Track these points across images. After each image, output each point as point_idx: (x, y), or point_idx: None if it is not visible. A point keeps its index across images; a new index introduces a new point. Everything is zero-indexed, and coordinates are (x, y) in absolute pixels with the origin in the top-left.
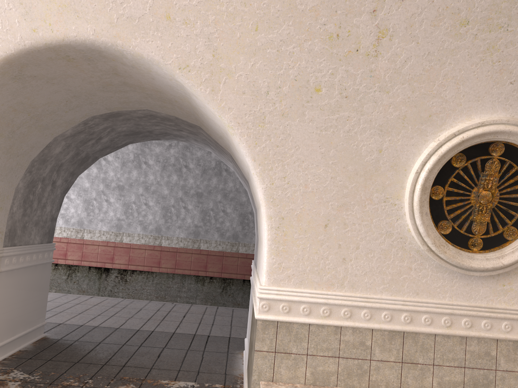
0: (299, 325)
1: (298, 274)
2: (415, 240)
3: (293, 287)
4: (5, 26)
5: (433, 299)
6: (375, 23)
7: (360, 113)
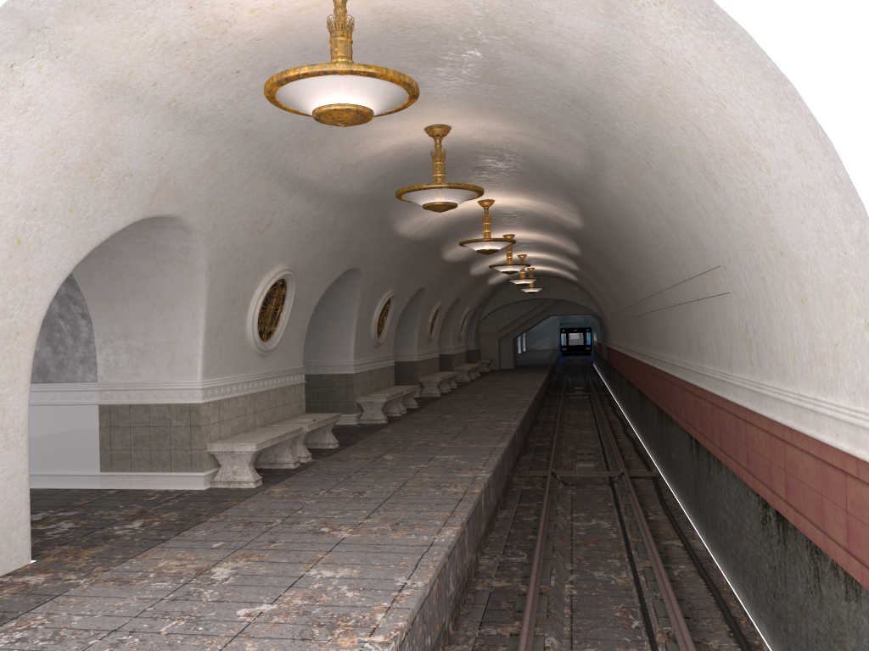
0: (358, 373)
1: (357, 353)
2: (371, 335)
3: (357, 359)
4: (350, 263)
5: (372, 357)
6: (394, 264)
7: (377, 290)
